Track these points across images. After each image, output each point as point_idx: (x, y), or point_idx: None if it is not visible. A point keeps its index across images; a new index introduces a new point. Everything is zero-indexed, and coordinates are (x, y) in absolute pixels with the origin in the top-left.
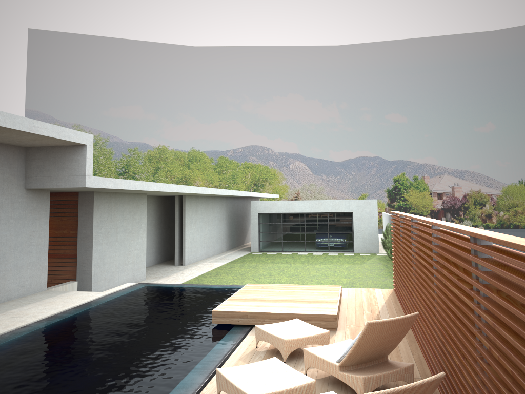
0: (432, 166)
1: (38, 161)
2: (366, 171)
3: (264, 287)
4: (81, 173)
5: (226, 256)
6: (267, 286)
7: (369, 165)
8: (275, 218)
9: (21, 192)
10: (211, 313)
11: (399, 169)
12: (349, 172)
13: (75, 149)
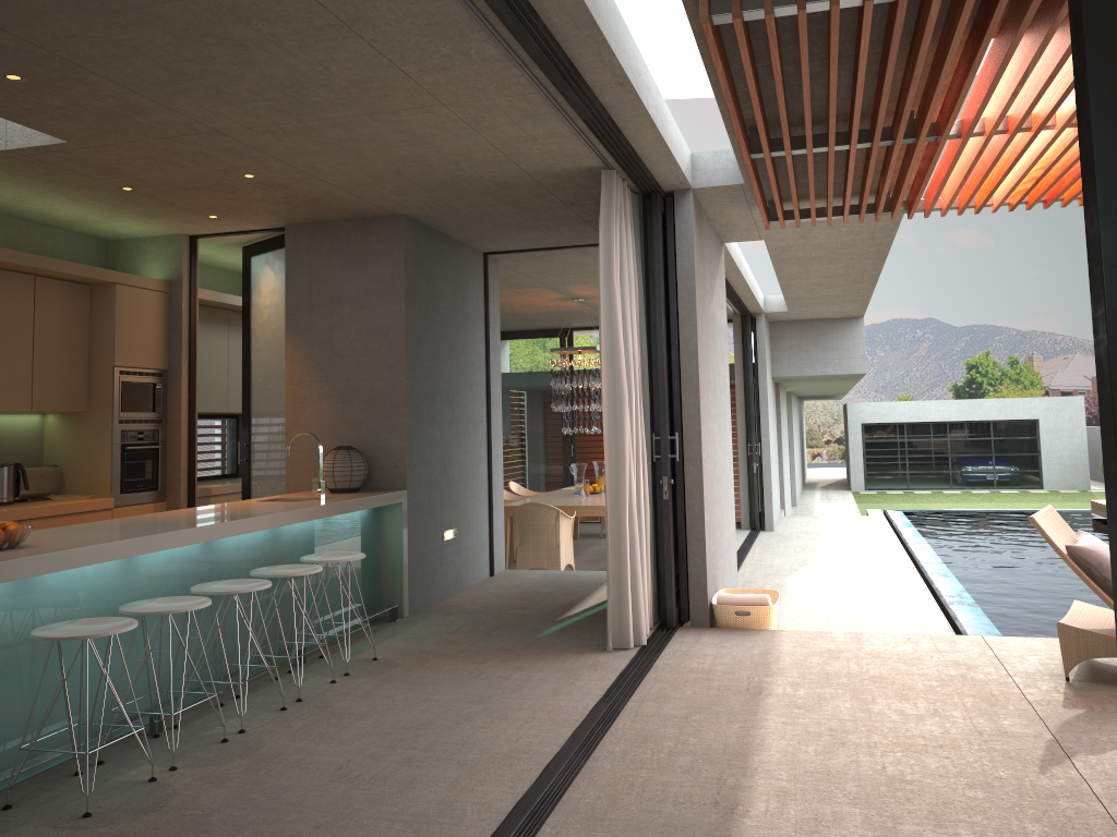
0: (1050, 336)
1: (789, 340)
2: (908, 348)
3: None
4: (858, 354)
5: (826, 496)
6: None
7: (914, 337)
8: (892, 432)
9: (771, 381)
10: None
11: (977, 344)
12: (872, 352)
13: (845, 322)
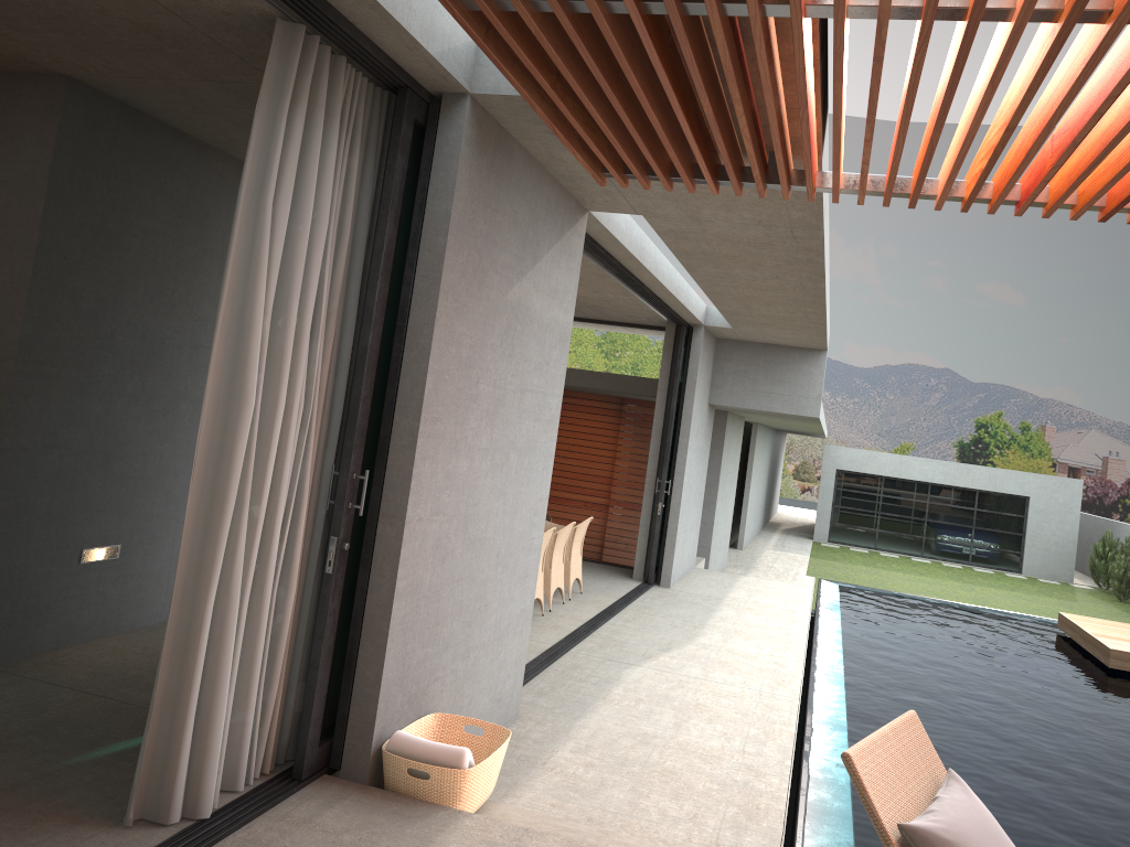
0: (1067, 407)
1: (736, 363)
2: (919, 396)
3: (1101, 622)
4: (813, 394)
5: (782, 542)
6: (1104, 622)
7: (928, 386)
8: (867, 484)
9: (706, 408)
10: (1109, 652)
11: (991, 403)
12: (882, 393)
13: (805, 353)
